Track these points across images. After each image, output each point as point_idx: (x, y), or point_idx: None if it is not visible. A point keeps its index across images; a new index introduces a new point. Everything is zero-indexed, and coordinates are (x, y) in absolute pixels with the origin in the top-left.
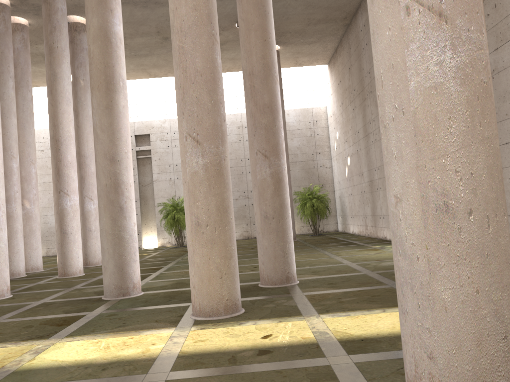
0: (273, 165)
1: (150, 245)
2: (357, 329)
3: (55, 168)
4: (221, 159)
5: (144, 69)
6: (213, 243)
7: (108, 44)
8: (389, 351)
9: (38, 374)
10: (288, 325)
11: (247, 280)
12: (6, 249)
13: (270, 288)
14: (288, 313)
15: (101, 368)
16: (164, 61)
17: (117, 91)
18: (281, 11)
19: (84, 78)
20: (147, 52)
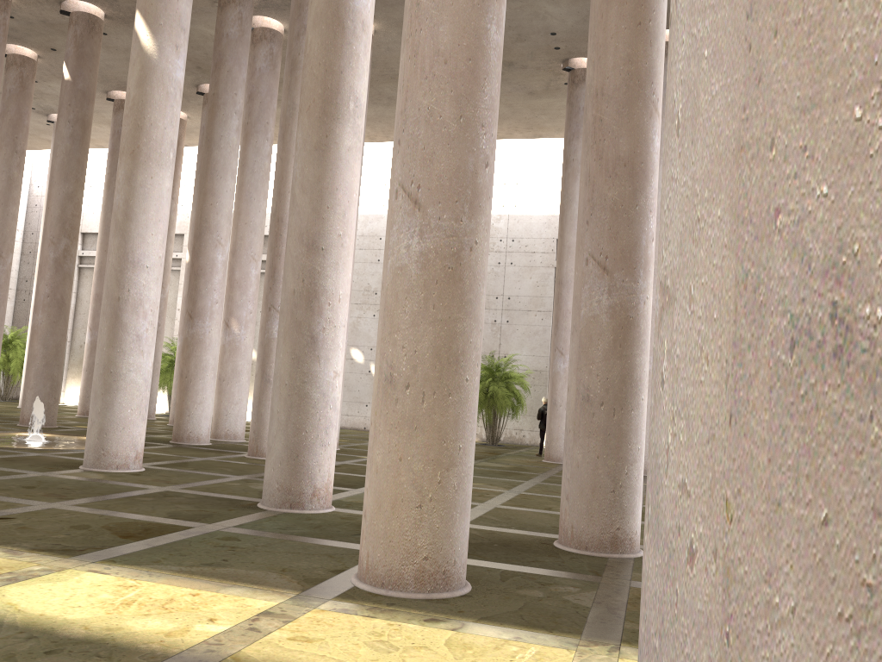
0: (618, 291)
1: None
2: None
3: (269, 267)
4: (463, 247)
5: None
6: (415, 428)
7: (338, 30)
8: None
9: None
10: (525, 654)
11: (542, 527)
12: (145, 388)
13: (572, 554)
14: (554, 621)
15: (48, 649)
16: (507, 109)
17: (342, 118)
18: None
19: None
20: None
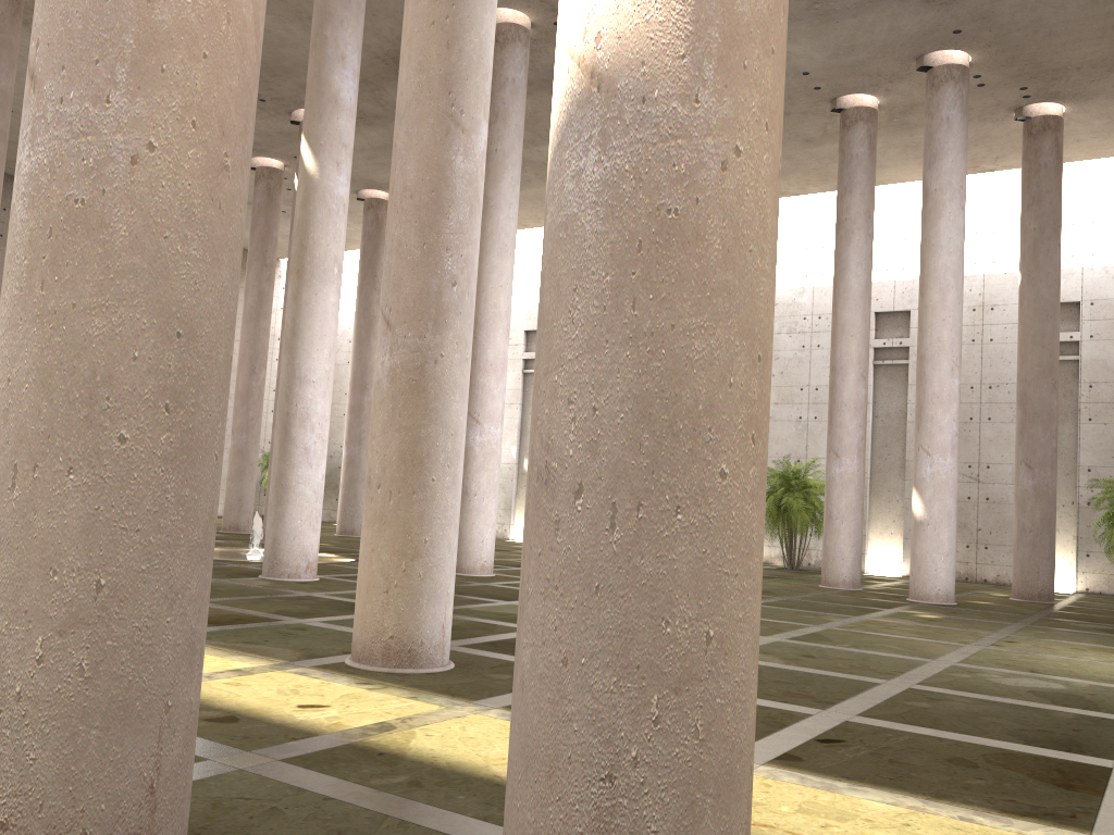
0: None
1: None
2: (448, 741)
3: None
4: (427, 361)
5: None
6: (384, 523)
7: None
8: (339, 778)
9: None
10: (397, 705)
11: None
12: (315, 499)
13: None
14: (473, 692)
15: None
16: (787, 162)
17: None
18: (1022, 18)
19: None
20: None
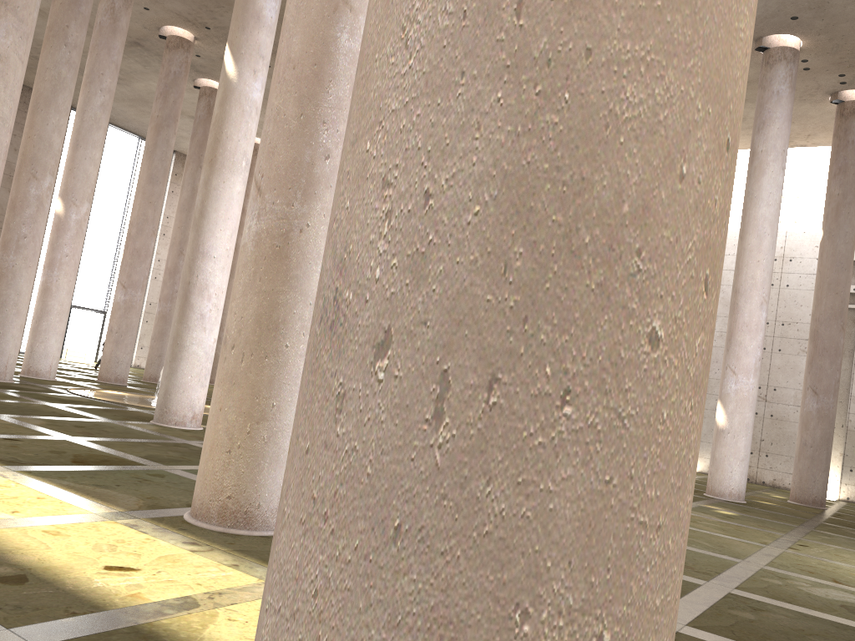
0: None
1: None
2: (249, 630)
3: None
4: (292, 229)
5: None
6: (233, 383)
7: None
8: None
9: None
10: (213, 574)
11: None
12: (205, 359)
13: None
14: None
15: None
16: None
17: None
18: (852, 11)
19: None
20: None
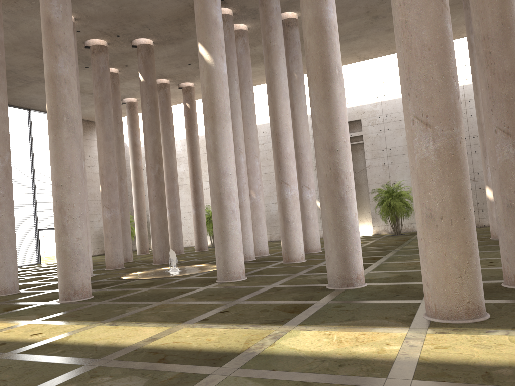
0: None
1: (365, 233)
2: None
3: (276, 160)
4: (456, 142)
5: (353, 53)
6: (450, 238)
7: (323, 33)
8: None
9: (279, 361)
10: None
11: (485, 277)
12: (240, 236)
13: None
14: None
15: (337, 364)
16: (374, 42)
17: (334, 79)
18: None
19: (298, 71)
20: (356, 35)
